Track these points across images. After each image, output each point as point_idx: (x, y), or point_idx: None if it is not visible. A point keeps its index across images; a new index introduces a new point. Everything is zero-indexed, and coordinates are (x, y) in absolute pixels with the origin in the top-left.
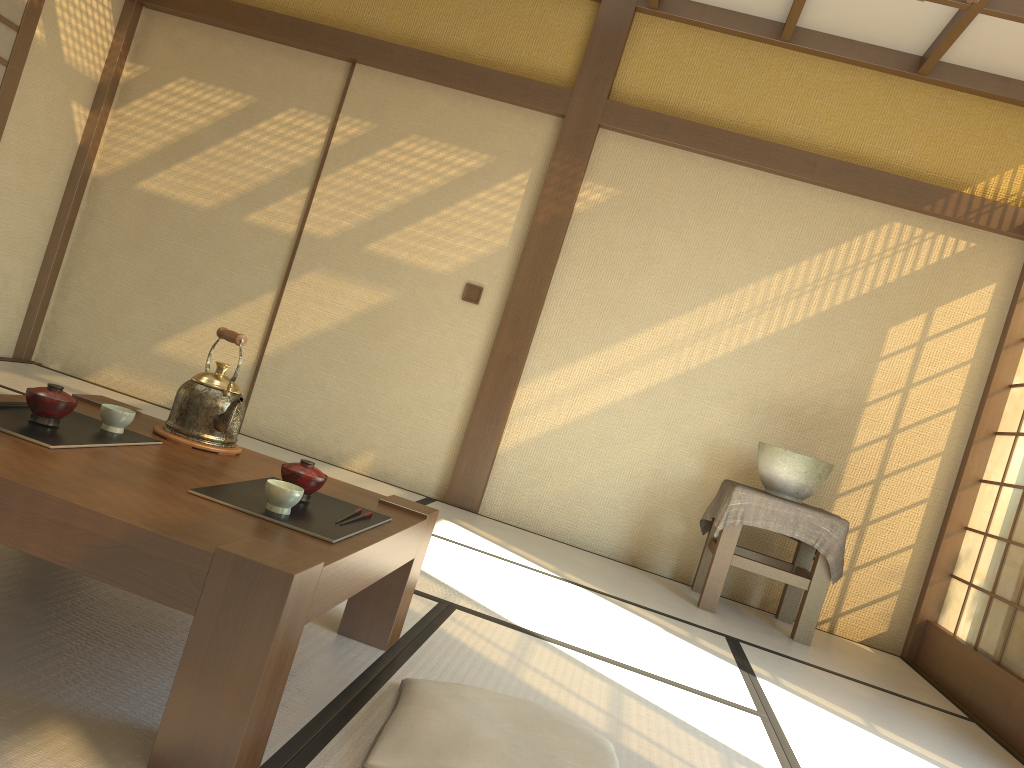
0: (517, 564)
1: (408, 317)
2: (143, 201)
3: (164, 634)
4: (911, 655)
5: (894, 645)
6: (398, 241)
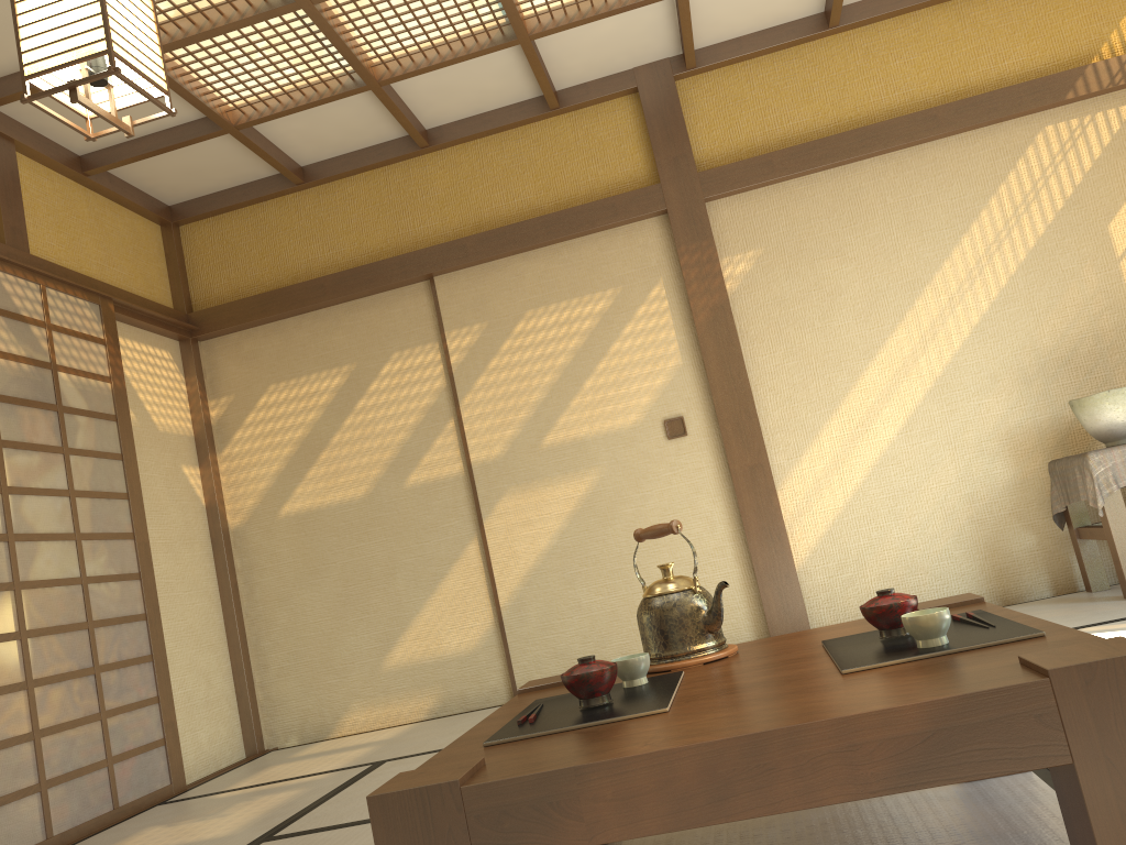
0: None
1: (624, 487)
2: (295, 525)
3: None
4: None
5: None
6: (571, 419)
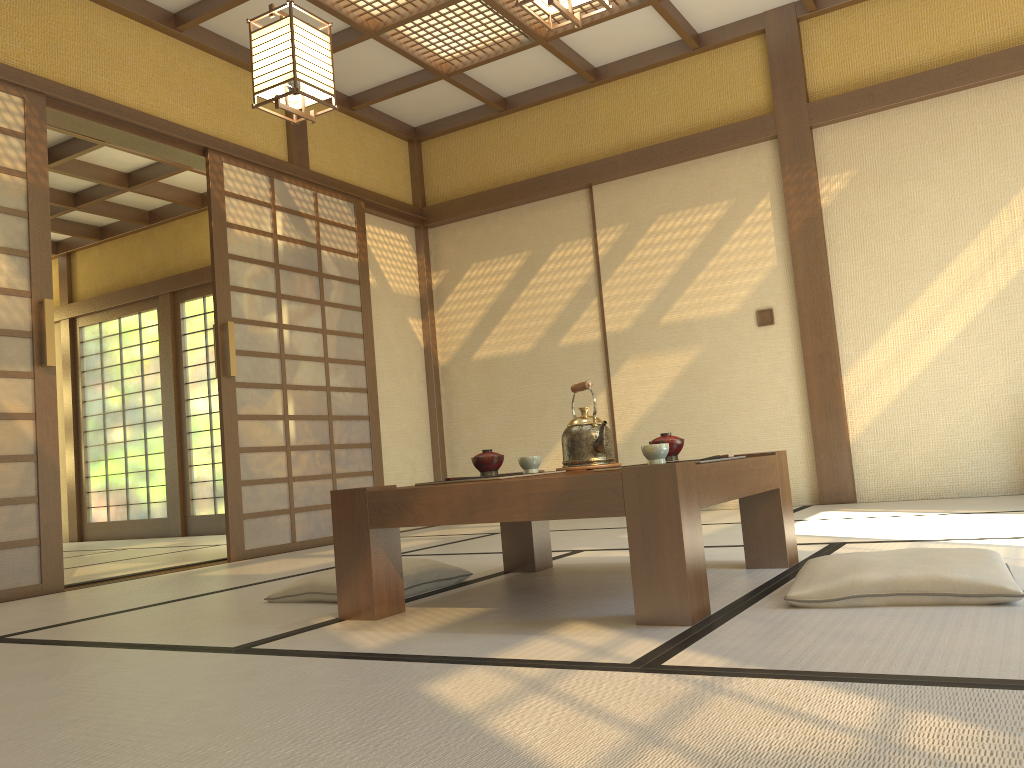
0: (902, 516)
1: (719, 361)
2: (481, 367)
3: (618, 589)
4: None
5: None
6: (684, 304)
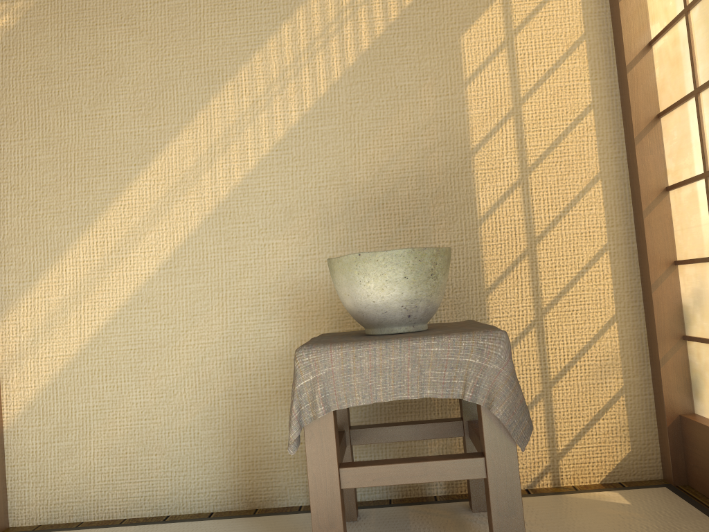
0: None
1: None
2: None
3: None
4: (680, 475)
5: (649, 467)
6: None
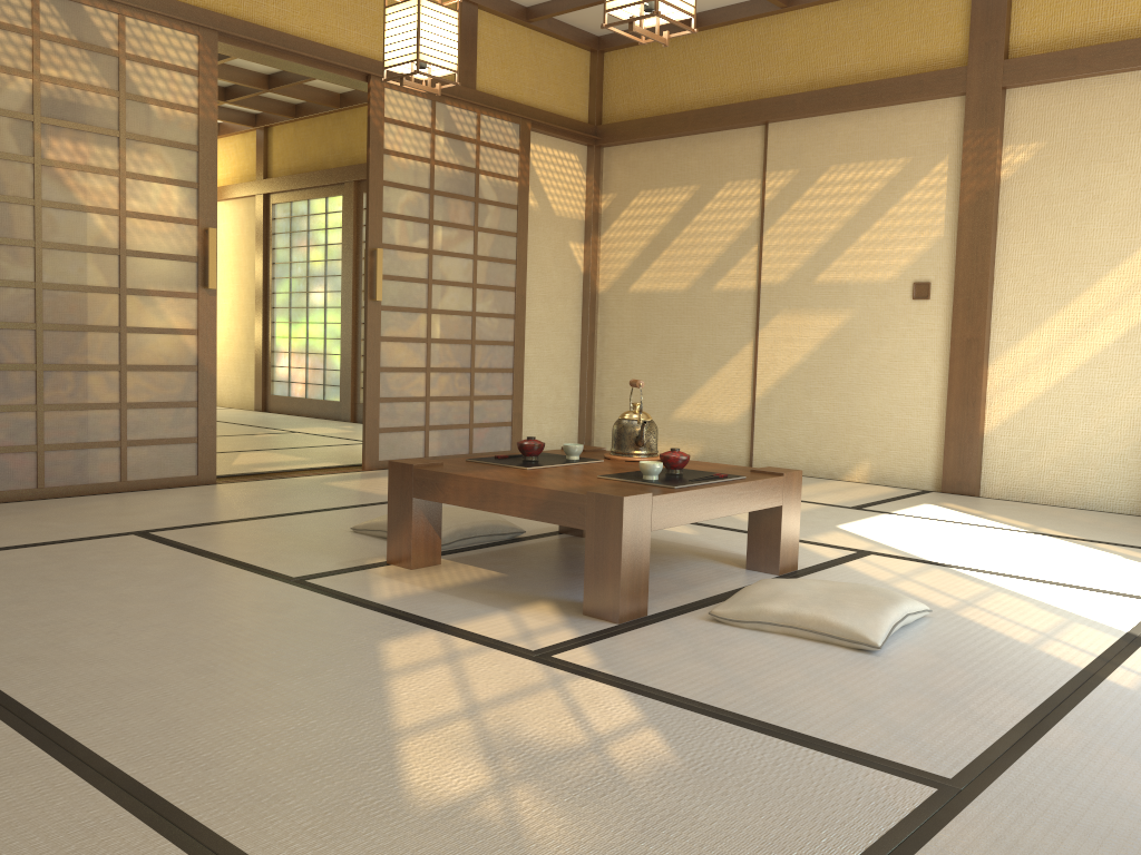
0: (981, 526)
1: (868, 330)
2: (637, 300)
3: None
4: None
5: None
6: (842, 265)
